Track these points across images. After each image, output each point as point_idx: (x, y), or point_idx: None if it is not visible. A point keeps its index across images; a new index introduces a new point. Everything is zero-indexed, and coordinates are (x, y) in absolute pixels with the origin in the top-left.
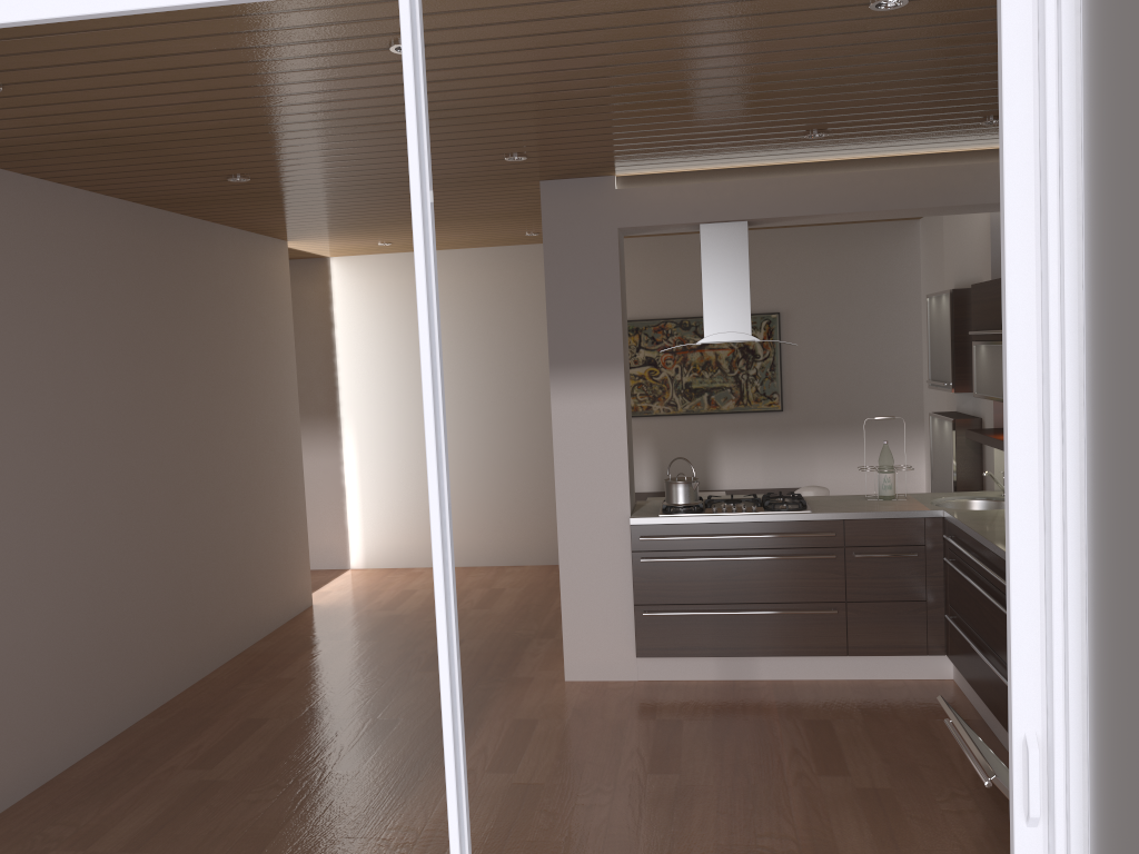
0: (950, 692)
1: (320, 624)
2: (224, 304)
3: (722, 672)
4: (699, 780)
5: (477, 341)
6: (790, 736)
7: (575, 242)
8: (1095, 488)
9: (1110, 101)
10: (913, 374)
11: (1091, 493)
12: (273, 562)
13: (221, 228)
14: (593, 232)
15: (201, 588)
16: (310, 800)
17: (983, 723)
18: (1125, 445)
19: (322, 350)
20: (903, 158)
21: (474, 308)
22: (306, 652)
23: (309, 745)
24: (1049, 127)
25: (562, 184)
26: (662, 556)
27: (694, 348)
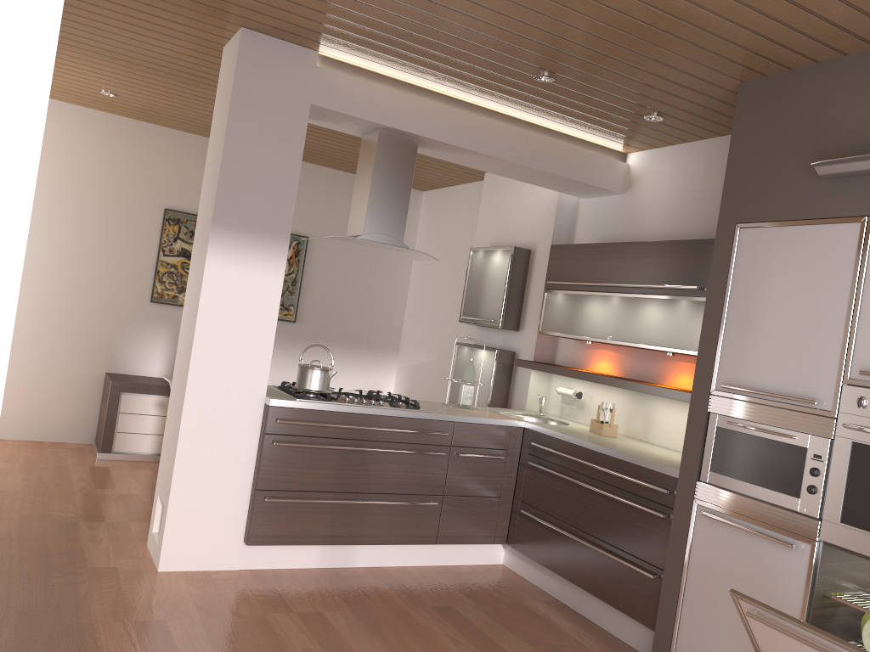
0: (511, 575)
1: None
2: None
3: (323, 560)
4: None
5: None
6: (434, 624)
7: (266, 104)
8: None
9: None
10: (399, 311)
11: None
12: None
13: None
14: (286, 100)
15: None
16: None
17: (561, 603)
18: None
19: None
20: (542, 128)
21: None
22: None
23: None
24: None
25: (264, 39)
26: (294, 441)
27: None
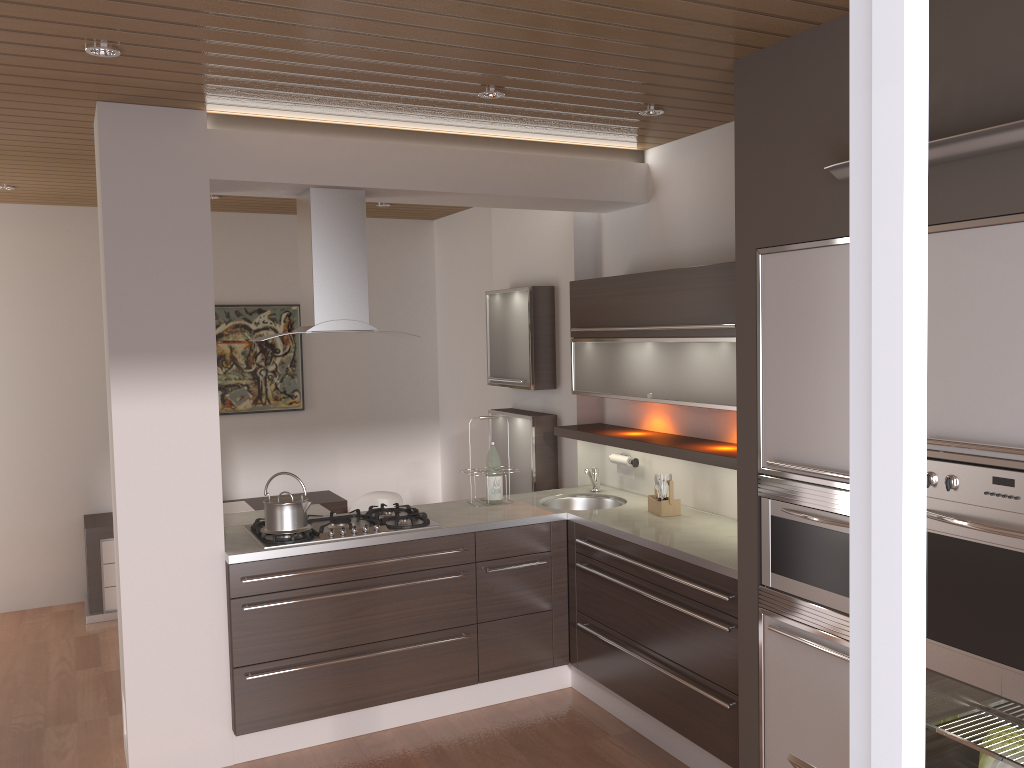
0: (580, 702)
1: None
2: None
3: (339, 730)
4: None
5: None
6: None
7: (150, 192)
8: None
9: None
10: (430, 371)
11: None
12: None
13: None
14: (175, 181)
15: None
16: None
17: (638, 734)
18: None
19: None
20: (525, 143)
21: None
22: None
23: None
24: None
25: (131, 110)
26: (271, 600)
27: None
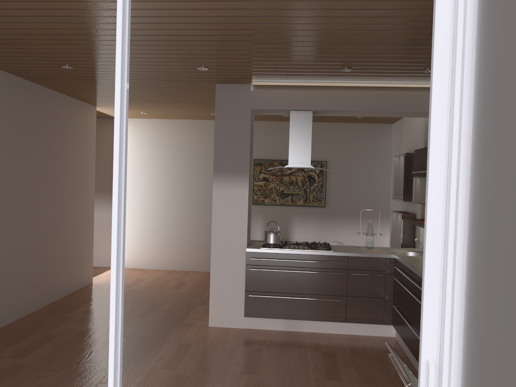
0: (393, 343)
1: (94, 292)
2: (60, 131)
3: (285, 326)
4: (267, 378)
5: (185, 163)
6: (314, 360)
7: (230, 114)
8: (472, 224)
9: (491, 17)
10: (386, 194)
11: (470, 227)
12: (73, 259)
13: (62, 95)
14: (239, 110)
15: (33, 269)
16: (69, 377)
17: (408, 359)
18: (489, 202)
19: (110, 161)
20: (386, 88)
21: (184, 147)
22: (84, 304)
23: (75, 350)
24: (458, 29)
25: (226, 86)
26: (260, 268)
27: (286, 174)
